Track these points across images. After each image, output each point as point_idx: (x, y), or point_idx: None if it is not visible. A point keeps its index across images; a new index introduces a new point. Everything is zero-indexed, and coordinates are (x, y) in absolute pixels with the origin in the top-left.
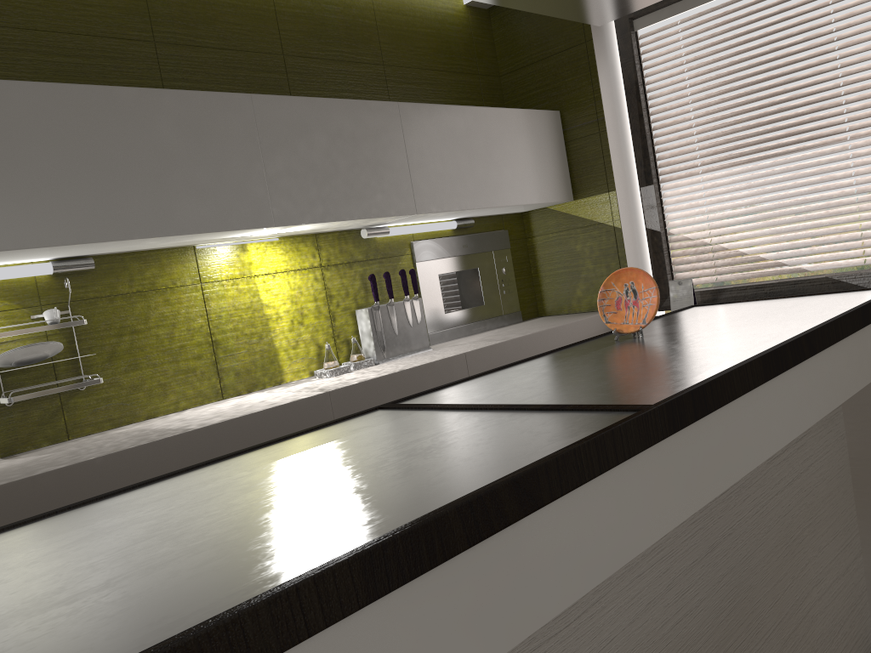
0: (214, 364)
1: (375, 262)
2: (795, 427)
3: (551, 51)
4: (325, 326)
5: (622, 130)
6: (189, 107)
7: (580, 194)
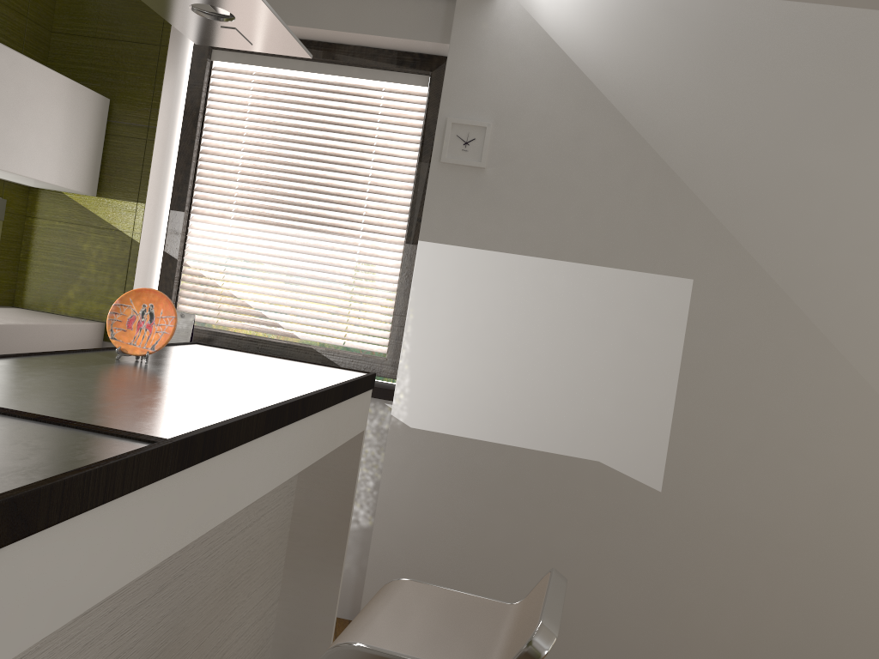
0: None
1: None
2: (274, 480)
3: (121, 36)
4: None
5: (170, 147)
6: None
7: (106, 193)
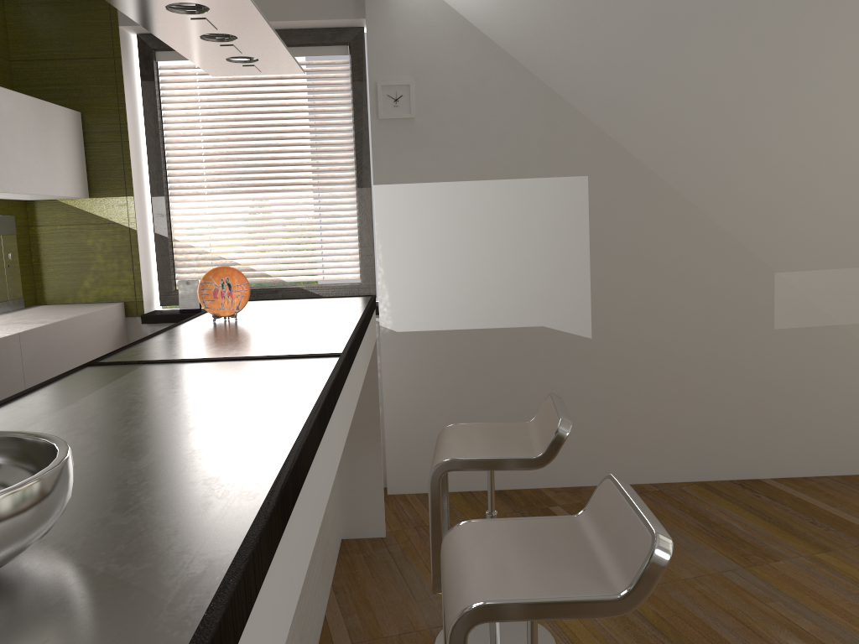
0: None
1: None
2: (363, 376)
3: (76, 55)
4: None
5: (139, 143)
6: None
7: (96, 193)
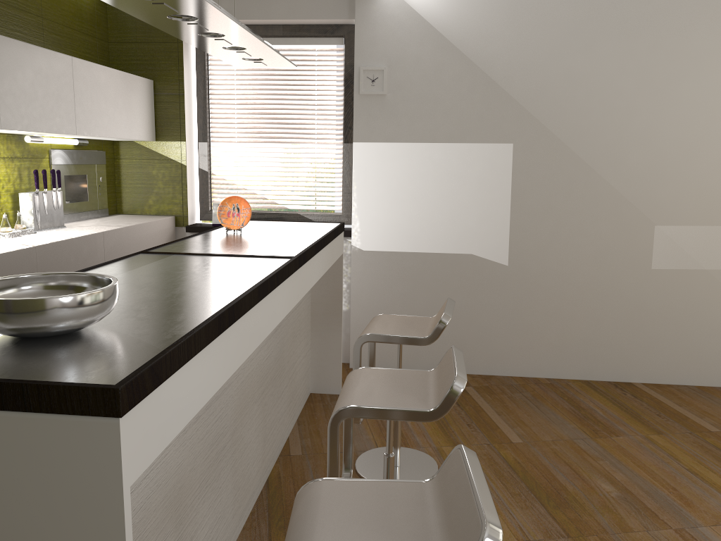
0: None
1: (27, 160)
2: (318, 276)
3: (152, 39)
4: None
5: (191, 103)
6: None
7: (160, 138)
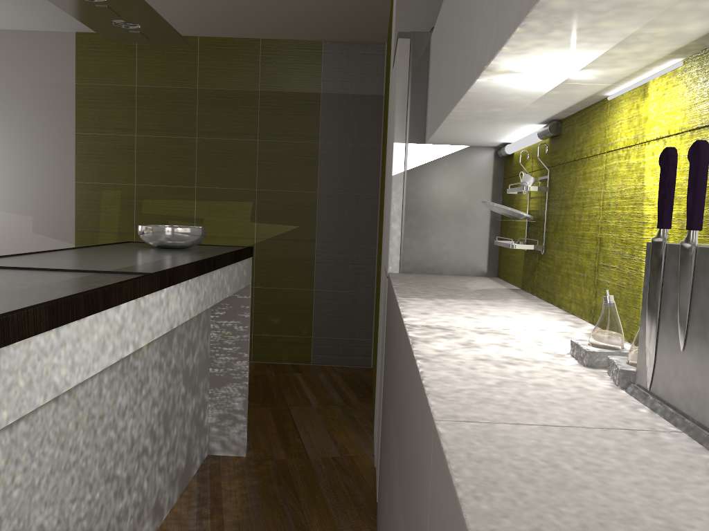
0: (595, 271)
1: None
2: None
3: None
4: None
5: None
6: None
7: None
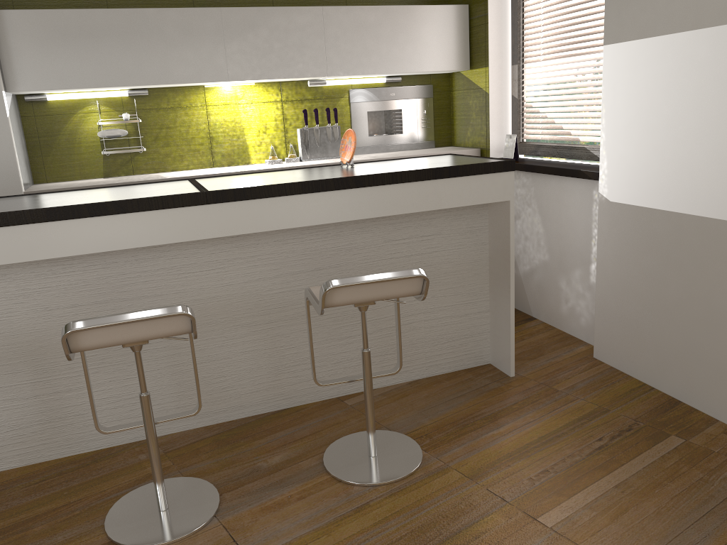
0: (210, 149)
1: (320, 101)
2: (332, 218)
3: None
4: (280, 136)
5: (505, 22)
6: (183, 17)
7: (474, 66)
